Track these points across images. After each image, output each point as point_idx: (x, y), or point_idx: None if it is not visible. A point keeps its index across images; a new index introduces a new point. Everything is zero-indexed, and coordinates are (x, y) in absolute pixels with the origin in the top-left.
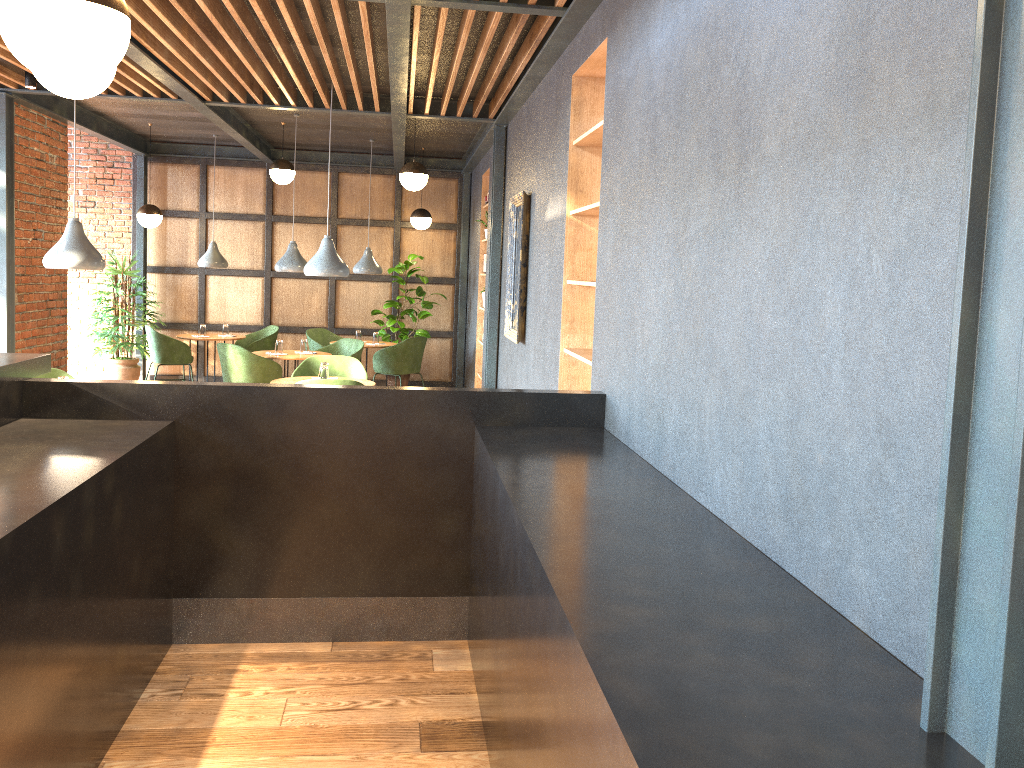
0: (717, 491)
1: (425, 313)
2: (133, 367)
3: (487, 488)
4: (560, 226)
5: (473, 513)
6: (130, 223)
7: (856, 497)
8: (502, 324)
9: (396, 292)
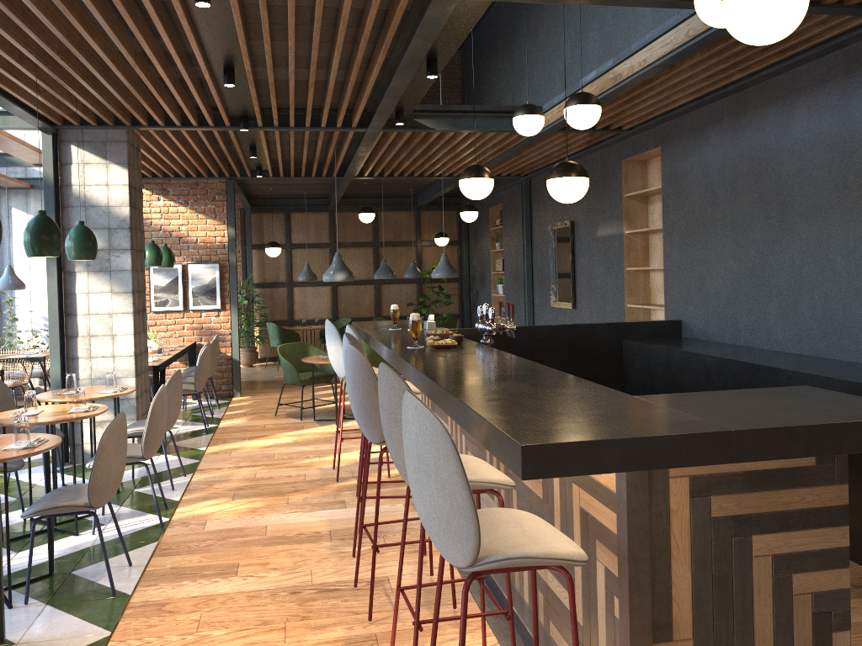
0: (781, 341)
1: (449, 302)
2: (255, 352)
3: (654, 360)
4: (617, 239)
5: (626, 381)
6: (239, 255)
7: (858, 322)
8: (538, 301)
9: (420, 289)
